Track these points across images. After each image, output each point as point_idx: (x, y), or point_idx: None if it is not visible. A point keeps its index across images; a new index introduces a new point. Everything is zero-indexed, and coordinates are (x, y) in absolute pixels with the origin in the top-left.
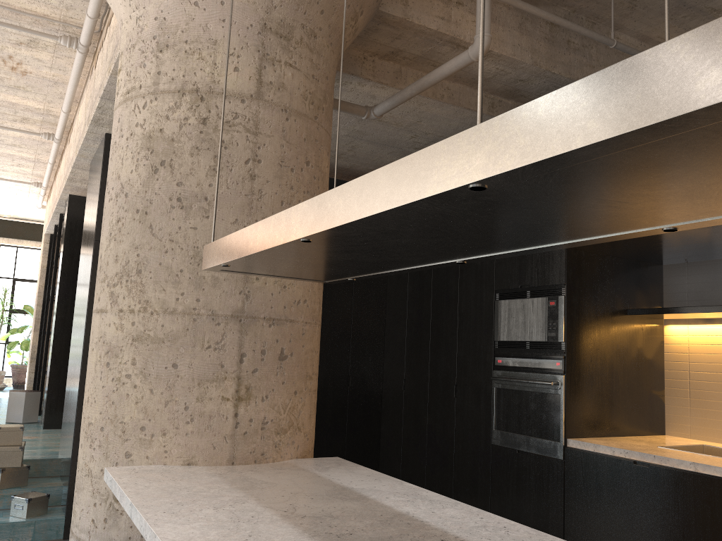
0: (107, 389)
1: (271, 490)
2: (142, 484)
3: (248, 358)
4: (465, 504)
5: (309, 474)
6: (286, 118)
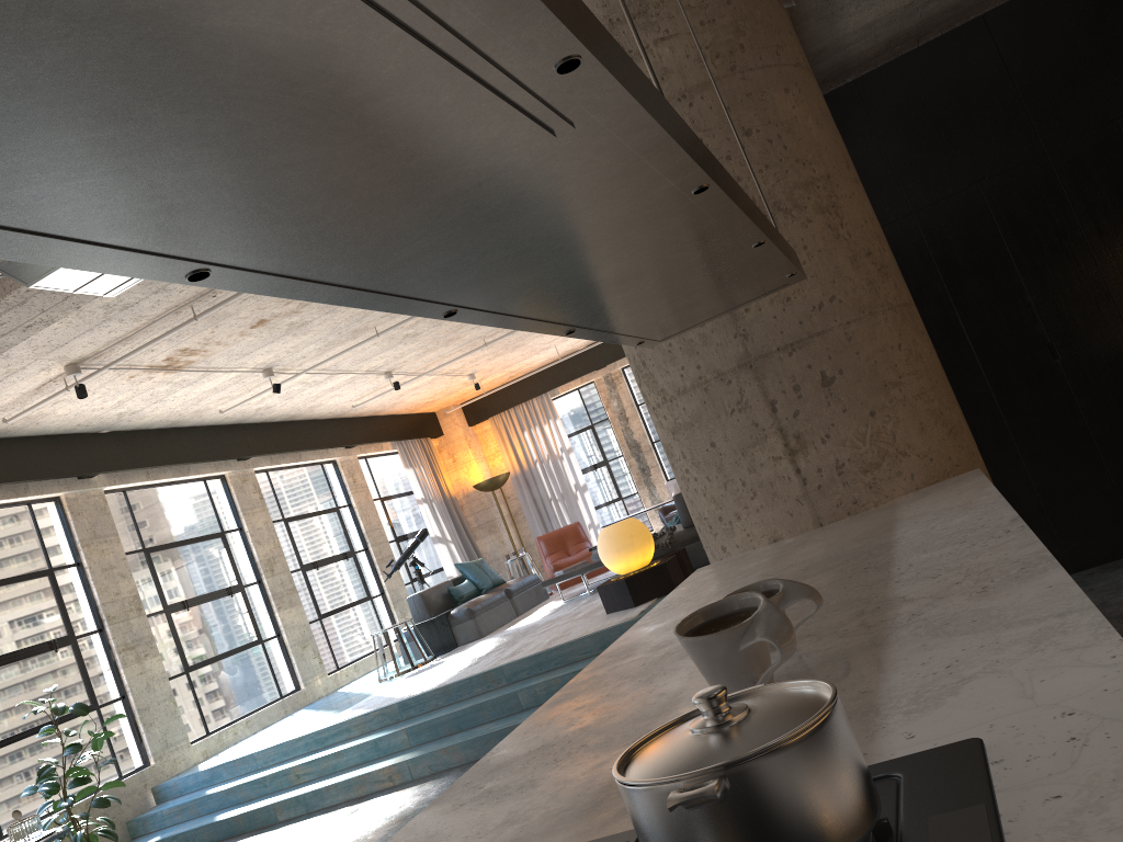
0: (684, 490)
1: (802, 551)
2: (696, 580)
3: (781, 404)
4: (1002, 501)
5: (886, 512)
6: (689, 104)
